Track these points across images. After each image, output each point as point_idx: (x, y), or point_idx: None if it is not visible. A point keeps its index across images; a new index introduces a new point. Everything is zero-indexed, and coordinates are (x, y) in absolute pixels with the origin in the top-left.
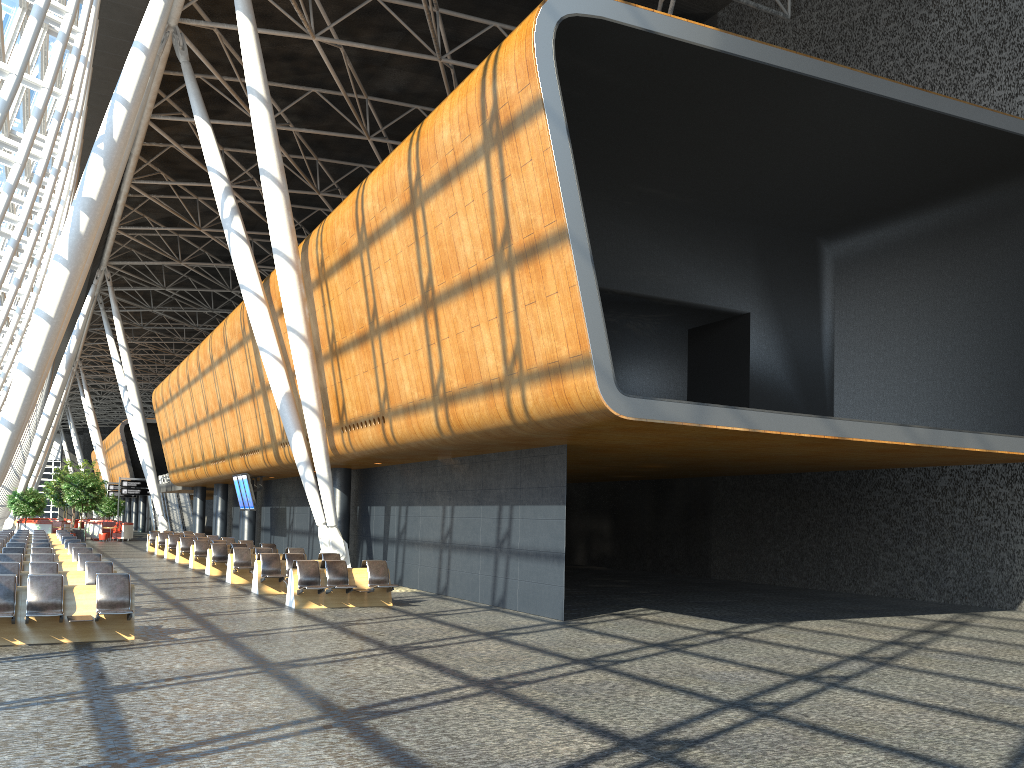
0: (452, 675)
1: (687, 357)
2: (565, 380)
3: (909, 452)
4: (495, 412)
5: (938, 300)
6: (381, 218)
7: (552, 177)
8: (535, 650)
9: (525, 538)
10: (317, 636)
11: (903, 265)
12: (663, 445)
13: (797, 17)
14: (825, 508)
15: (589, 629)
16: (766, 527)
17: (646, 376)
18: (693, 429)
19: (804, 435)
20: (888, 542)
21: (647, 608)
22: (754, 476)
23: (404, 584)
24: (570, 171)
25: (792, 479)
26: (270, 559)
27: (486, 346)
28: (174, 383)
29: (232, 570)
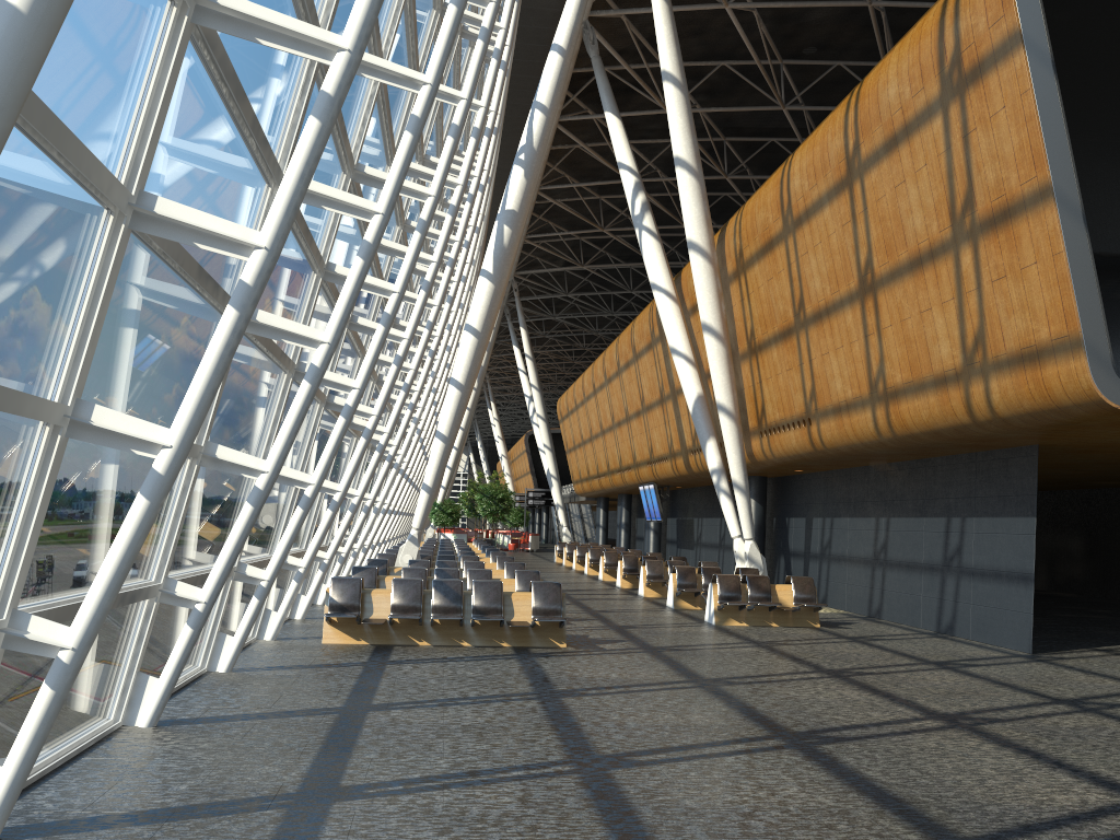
0: (906, 705)
1: None
2: (1044, 367)
3: None
4: (949, 409)
5: None
6: (810, 197)
7: (1032, 124)
8: (1001, 685)
9: (981, 555)
10: (745, 654)
11: None
12: None
13: None
14: None
15: (1067, 665)
16: None
17: None
18: None
19: None
20: None
21: None
22: None
23: (828, 604)
24: (1056, 114)
25: None
26: (685, 572)
27: (939, 333)
28: (579, 391)
29: (644, 583)
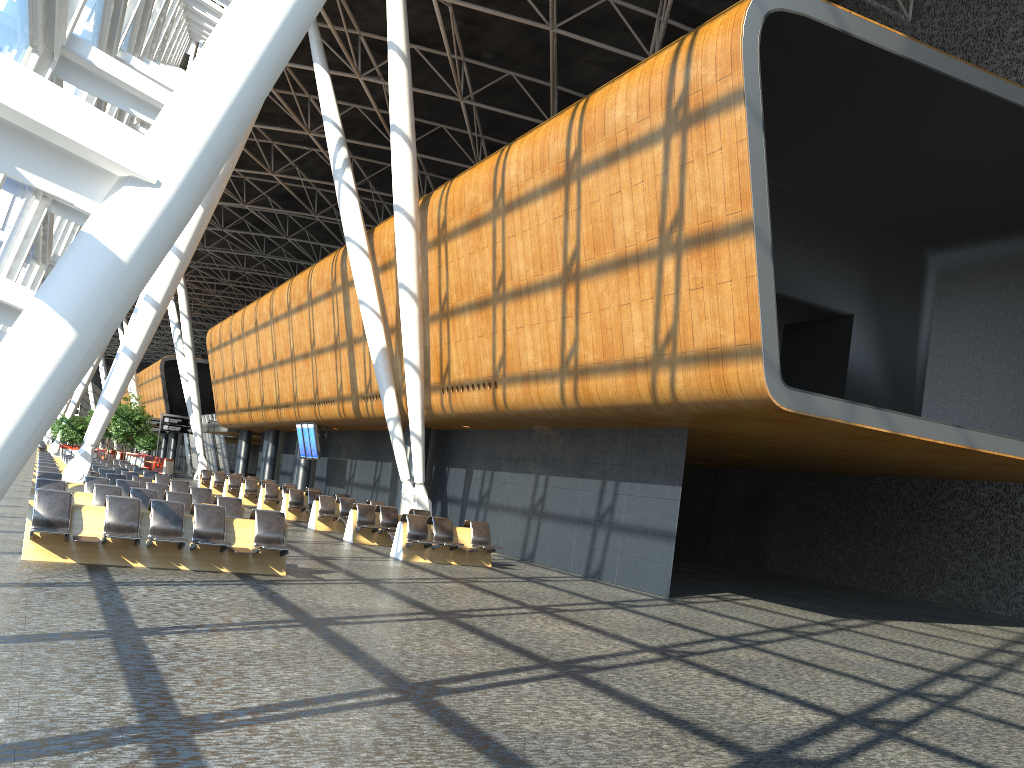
0: (619, 639)
1: (780, 352)
2: (726, 367)
3: (1019, 468)
4: (635, 390)
5: None
6: (525, 187)
7: (743, 168)
8: (671, 623)
9: (631, 514)
10: (453, 589)
11: (1011, 282)
12: (784, 437)
13: (917, 21)
14: (895, 513)
15: (701, 608)
16: (830, 526)
17: None
18: (838, 426)
19: (939, 442)
20: (958, 552)
21: (734, 593)
22: (822, 475)
23: None
24: (761, 164)
25: (863, 481)
26: (366, 510)
27: (635, 325)
28: (237, 326)
29: (316, 517)
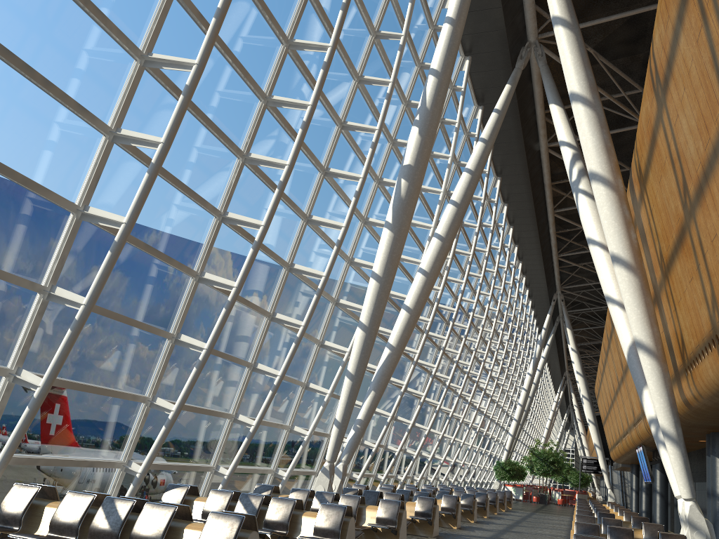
0: None
1: None
2: None
3: None
4: None
5: None
6: (667, 40)
7: None
8: None
9: None
10: None
11: None
12: None
13: None
14: None
15: None
16: None
17: None
18: None
19: None
20: None
21: None
22: None
23: None
24: None
25: None
26: (586, 531)
27: None
28: (598, 370)
29: None
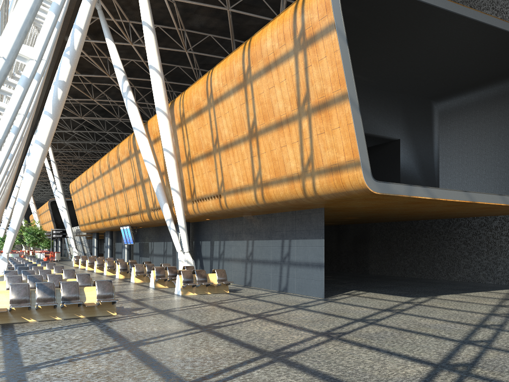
0: (303, 330)
1: None
2: (342, 173)
3: (496, 208)
4: (294, 191)
5: (496, 131)
6: (223, 90)
7: (339, 65)
8: (328, 315)
9: (299, 256)
10: (209, 310)
11: (477, 114)
12: (374, 207)
13: None
14: (431, 238)
15: (342, 302)
16: (399, 248)
17: None
18: (404, 198)
19: (456, 200)
20: (465, 254)
21: (357, 290)
22: (392, 222)
23: None
24: (348, 62)
25: (413, 223)
26: (159, 270)
27: (290, 156)
28: (84, 179)
29: (134, 275)
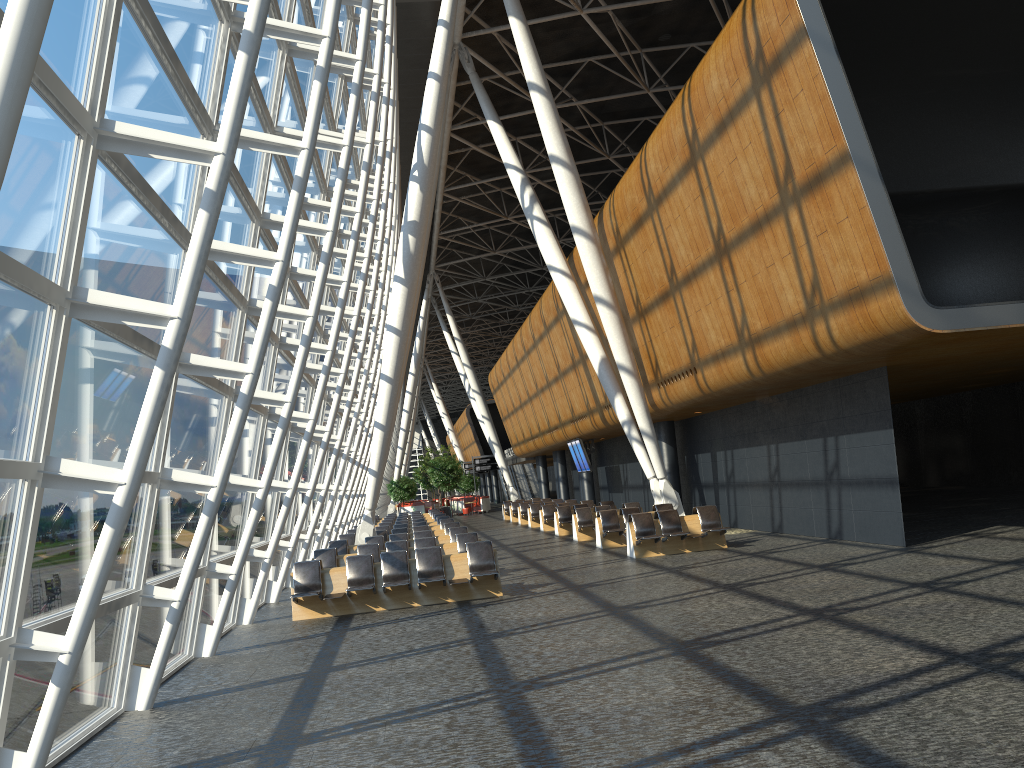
0: (783, 606)
1: None
2: (868, 304)
3: None
4: (802, 347)
5: None
6: (665, 178)
7: (825, 102)
8: (870, 578)
9: (854, 467)
10: (656, 581)
11: None
12: (998, 350)
13: None
14: None
15: (933, 553)
16: None
17: (978, 274)
18: None
19: None
20: None
21: (1005, 525)
22: None
23: (739, 526)
24: (844, 91)
25: None
26: (608, 515)
27: (783, 283)
28: (505, 365)
29: (577, 529)
